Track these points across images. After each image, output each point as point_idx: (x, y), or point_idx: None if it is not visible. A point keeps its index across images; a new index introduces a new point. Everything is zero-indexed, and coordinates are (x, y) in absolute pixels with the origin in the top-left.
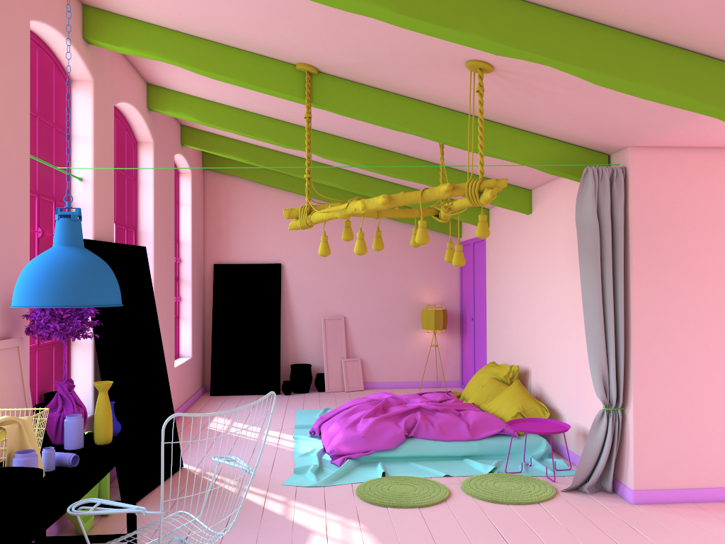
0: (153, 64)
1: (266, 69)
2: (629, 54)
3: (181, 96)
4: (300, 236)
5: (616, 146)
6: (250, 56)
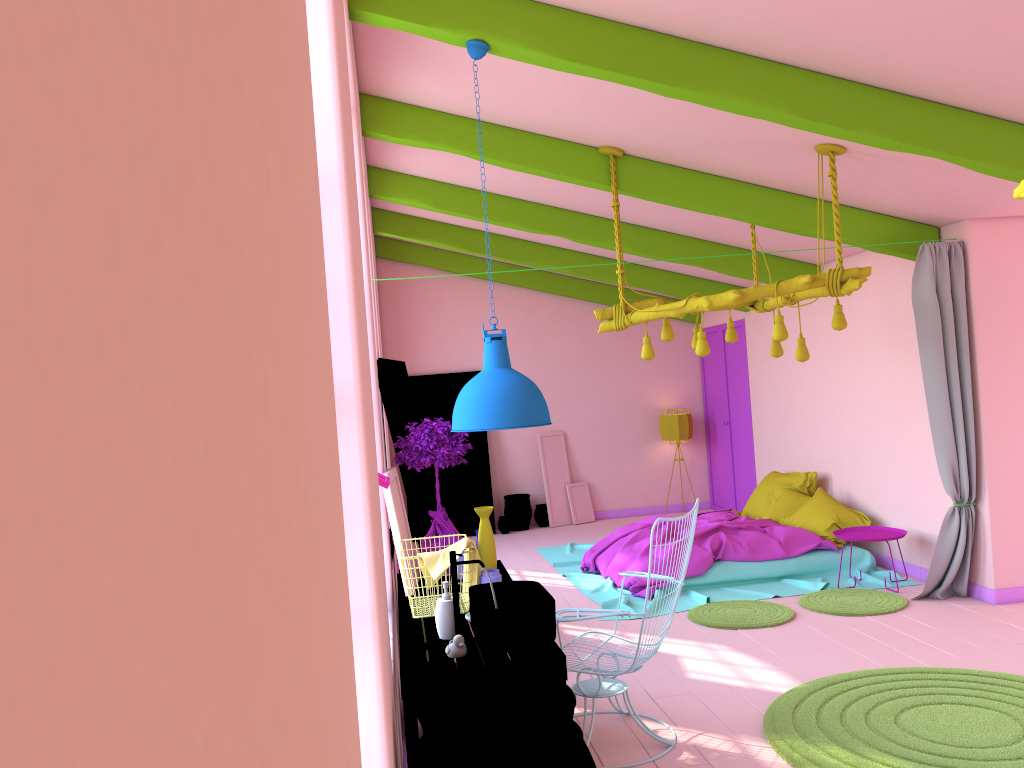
0: (397, 147)
1: (566, 154)
2: (1016, 143)
3: (408, 179)
4: None
5: (951, 219)
6: (548, 140)
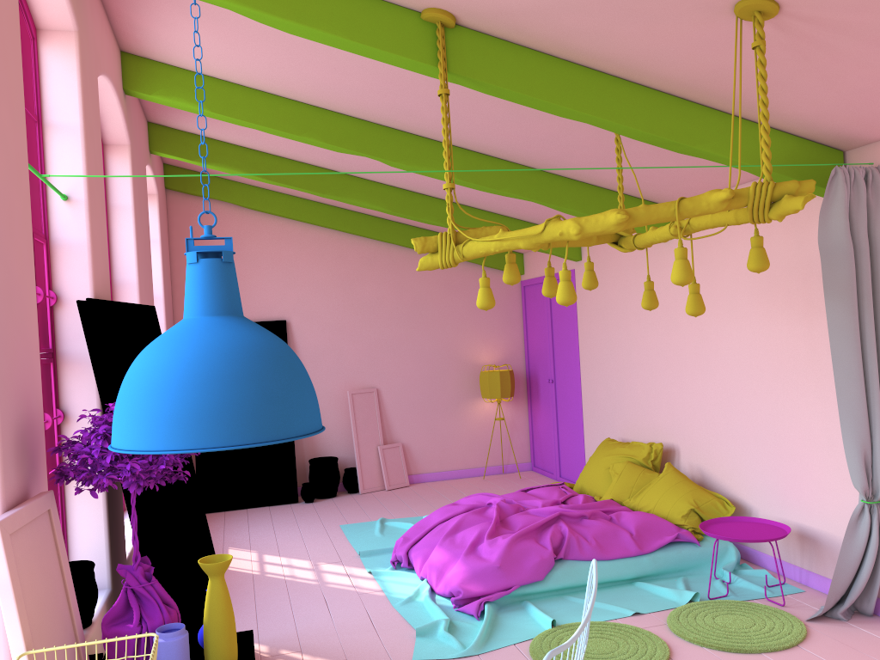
0: (150, 16)
1: (375, 17)
2: None
3: (177, 72)
4: (310, 281)
5: (867, 138)
6: None
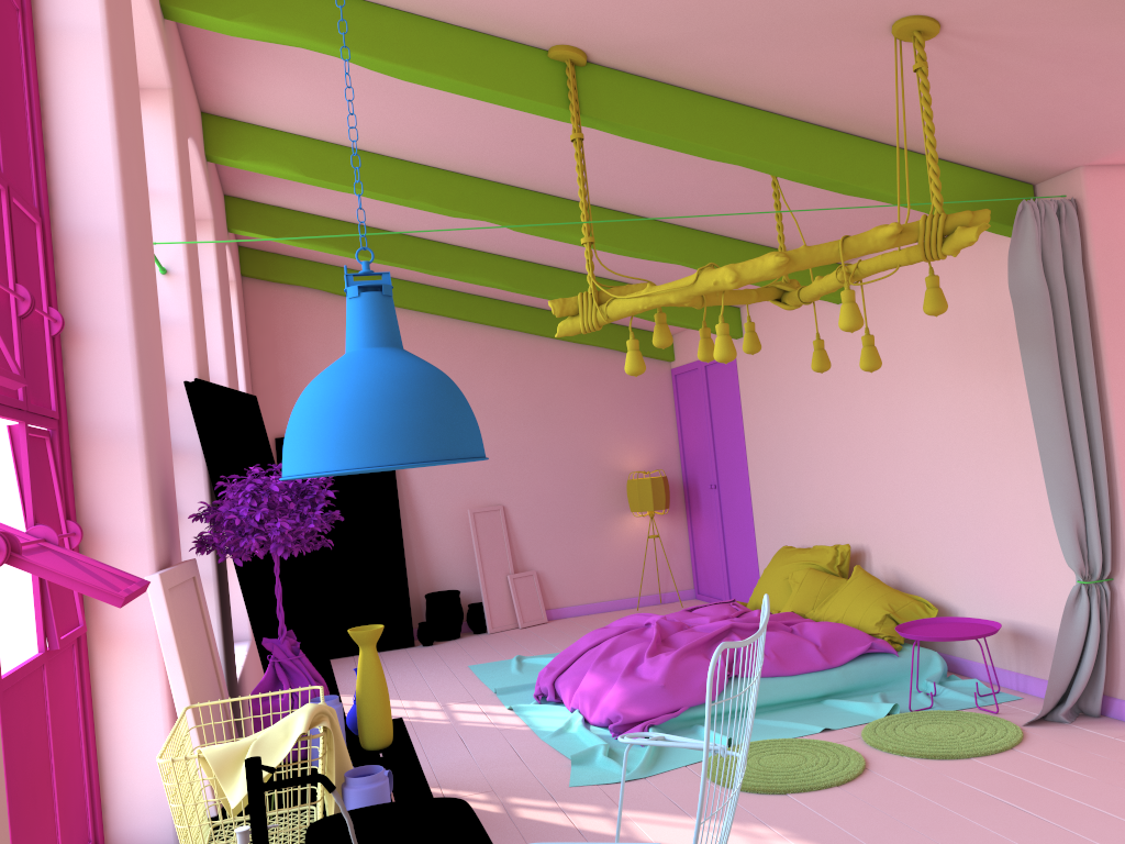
0: (239, 70)
1: (498, 57)
2: None
3: (266, 134)
4: None
5: (1057, 167)
6: (469, 36)
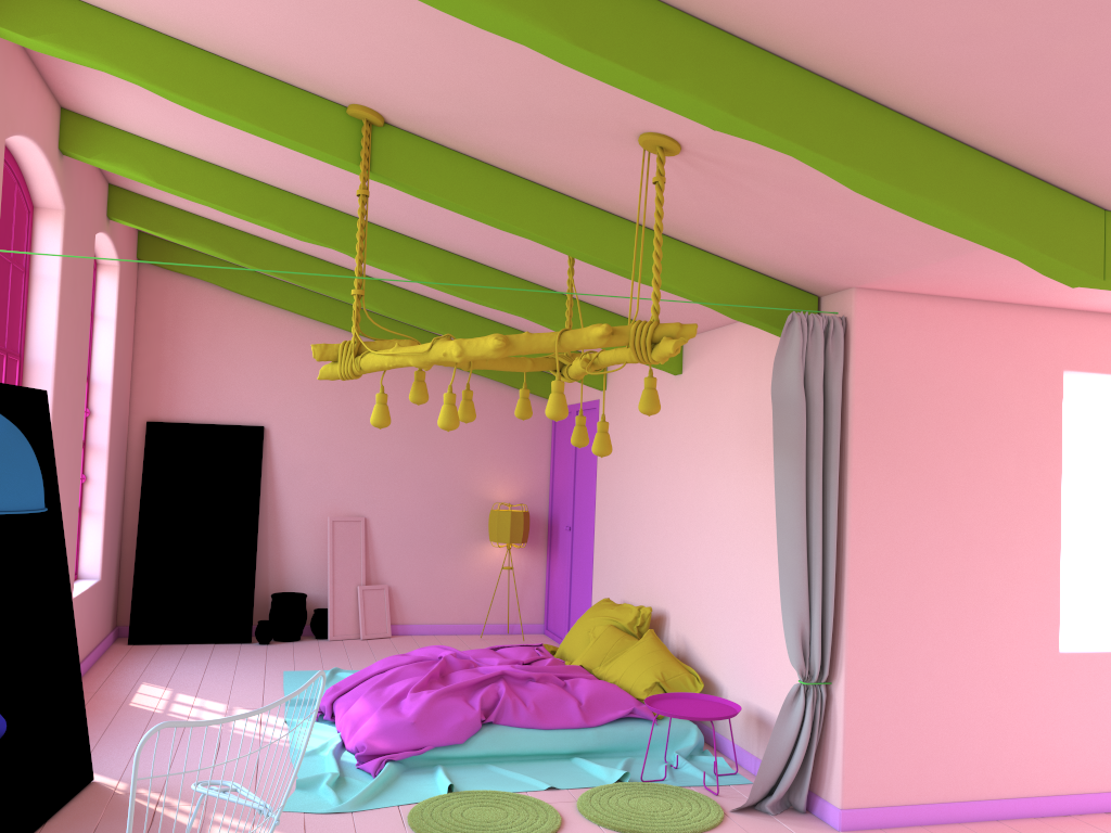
0: (82, 77)
1: (296, 107)
2: (910, 151)
3: (123, 137)
4: (299, 384)
5: (834, 285)
6: (270, 83)
